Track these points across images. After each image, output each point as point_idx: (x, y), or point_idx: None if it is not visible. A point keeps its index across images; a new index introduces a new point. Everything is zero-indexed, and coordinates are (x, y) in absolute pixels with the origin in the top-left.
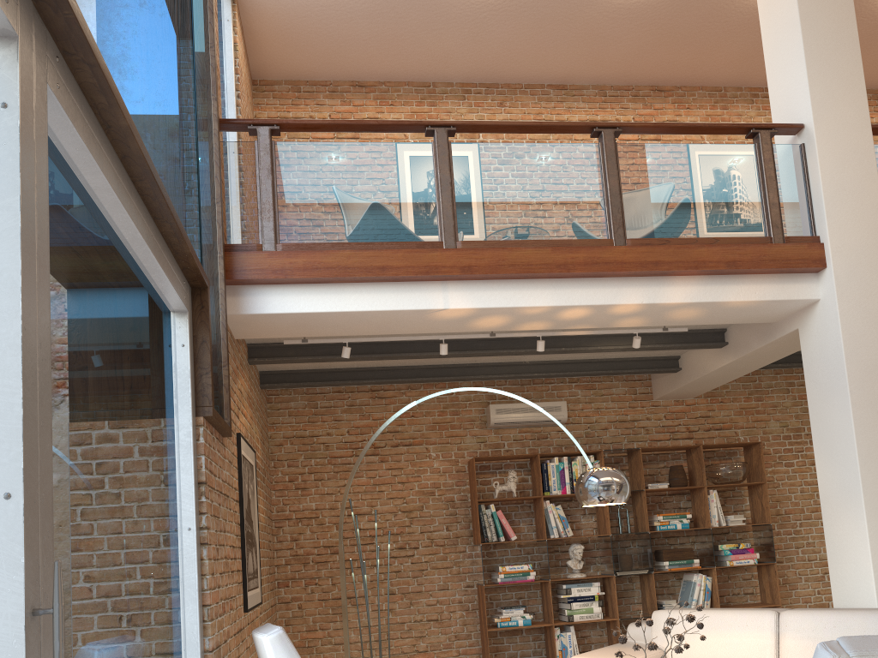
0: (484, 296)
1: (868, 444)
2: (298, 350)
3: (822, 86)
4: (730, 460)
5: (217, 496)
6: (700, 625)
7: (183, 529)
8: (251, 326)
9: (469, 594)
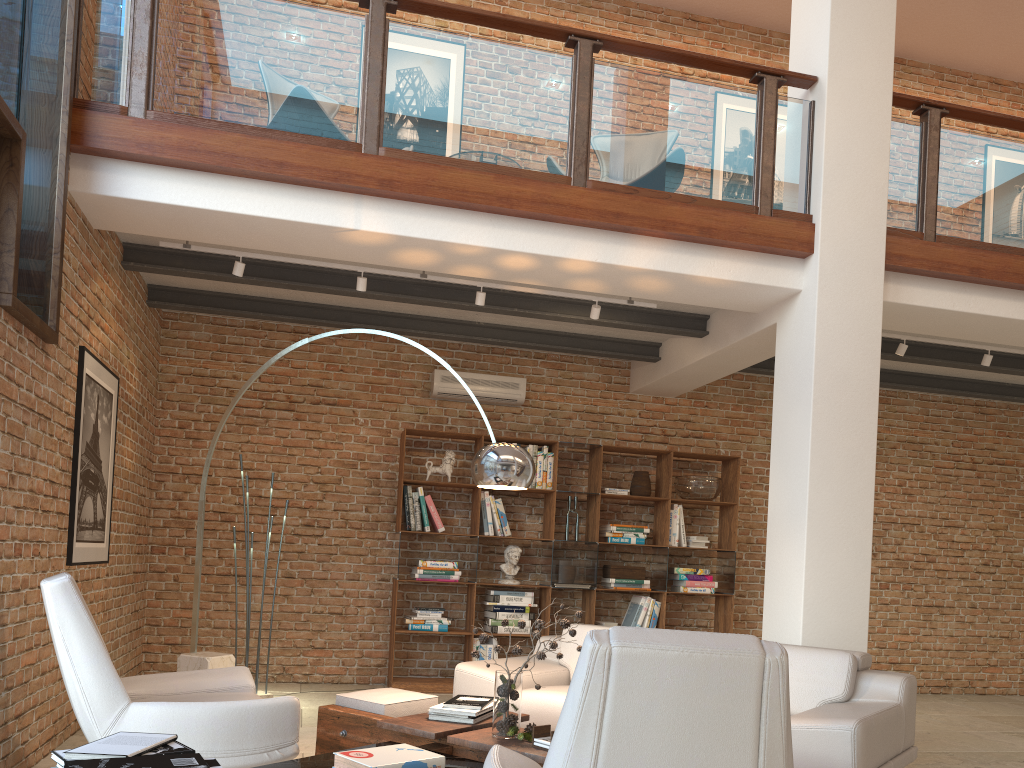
0: (406, 222)
1: (823, 463)
2: (189, 261)
3: (845, 34)
4: (706, 474)
5: (21, 412)
6: (572, 632)
7: None
8: (111, 214)
9: (383, 588)
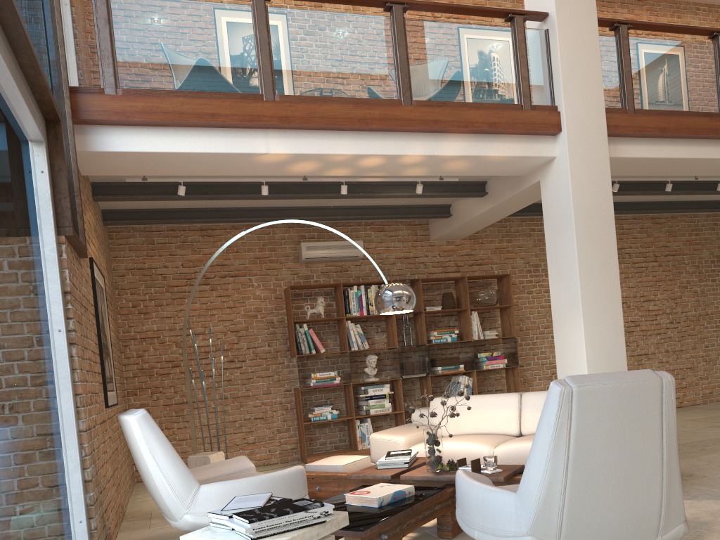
0: (299, 144)
1: (587, 268)
2: (138, 190)
3: None
4: (487, 289)
5: (79, 306)
6: (468, 397)
7: (54, 330)
8: (97, 164)
9: (288, 396)
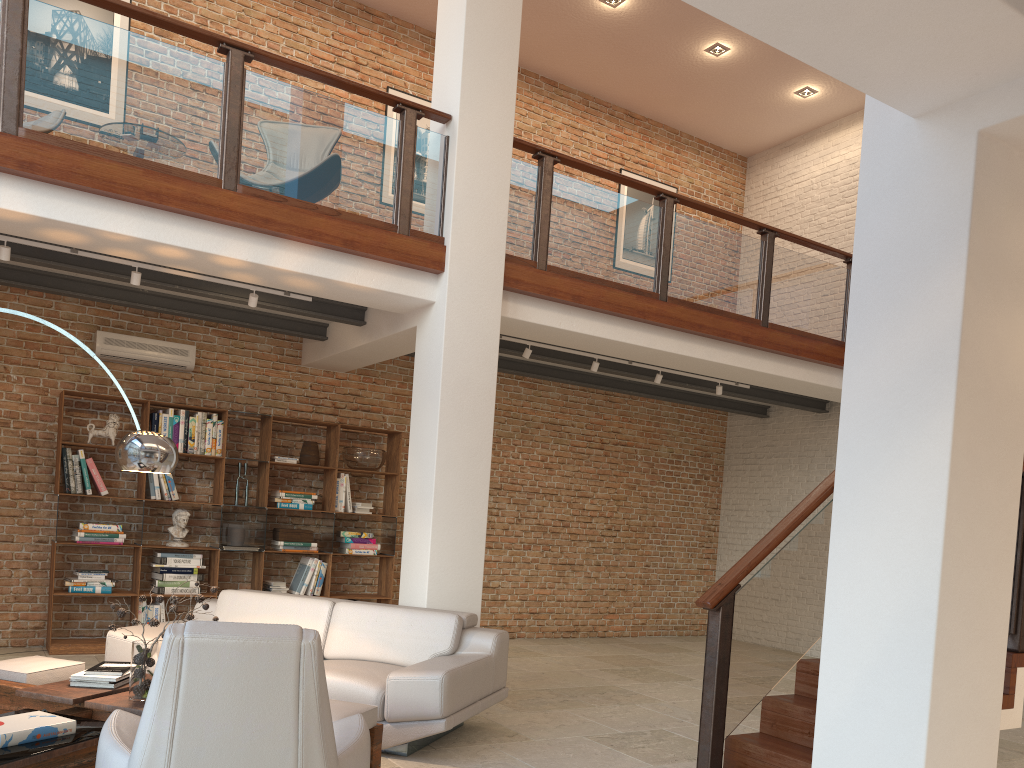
0: (51, 205)
1: (448, 454)
2: None
3: (475, 82)
4: (373, 445)
5: None
6: (206, 606)
7: None
8: None
9: (41, 550)
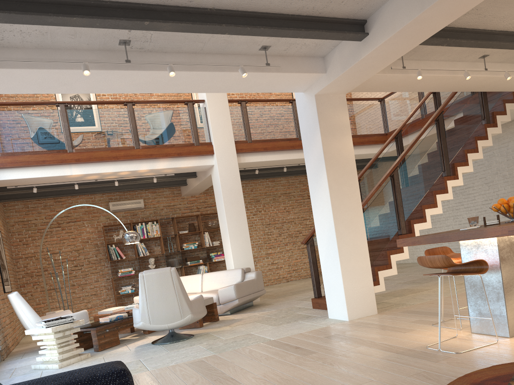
0: (86, 169)
1: (230, 215)
2: (15, 188)
3: None
4: (215, 219)
5: None
6: None
7: None
8: None
9: (108, 282)
